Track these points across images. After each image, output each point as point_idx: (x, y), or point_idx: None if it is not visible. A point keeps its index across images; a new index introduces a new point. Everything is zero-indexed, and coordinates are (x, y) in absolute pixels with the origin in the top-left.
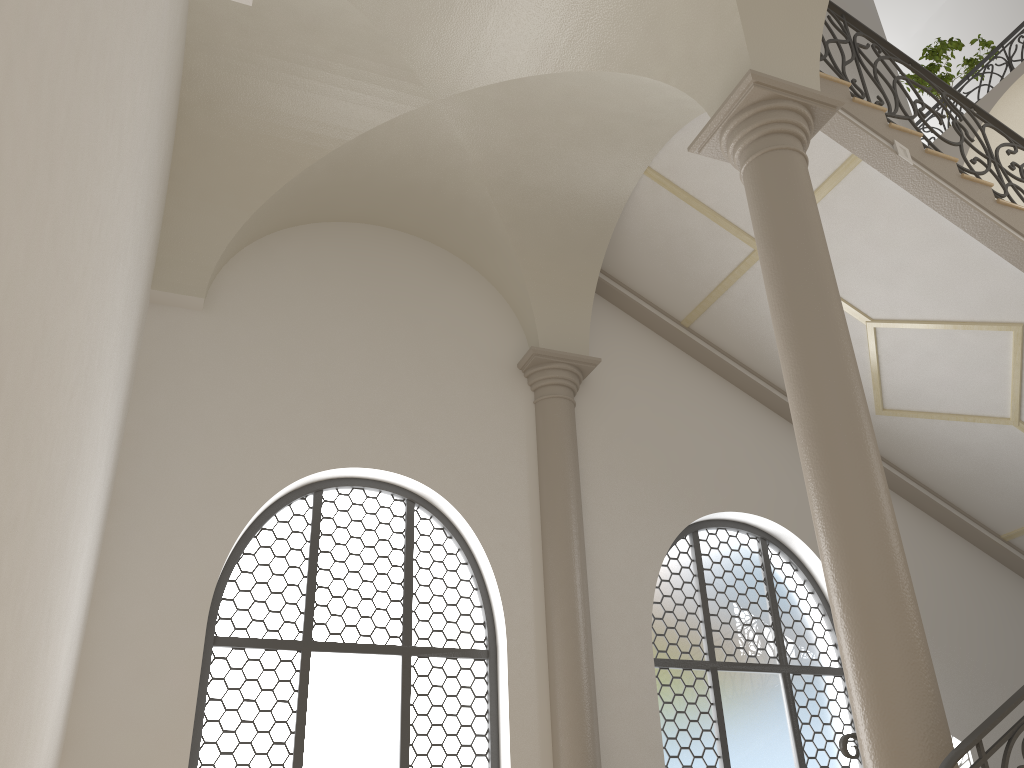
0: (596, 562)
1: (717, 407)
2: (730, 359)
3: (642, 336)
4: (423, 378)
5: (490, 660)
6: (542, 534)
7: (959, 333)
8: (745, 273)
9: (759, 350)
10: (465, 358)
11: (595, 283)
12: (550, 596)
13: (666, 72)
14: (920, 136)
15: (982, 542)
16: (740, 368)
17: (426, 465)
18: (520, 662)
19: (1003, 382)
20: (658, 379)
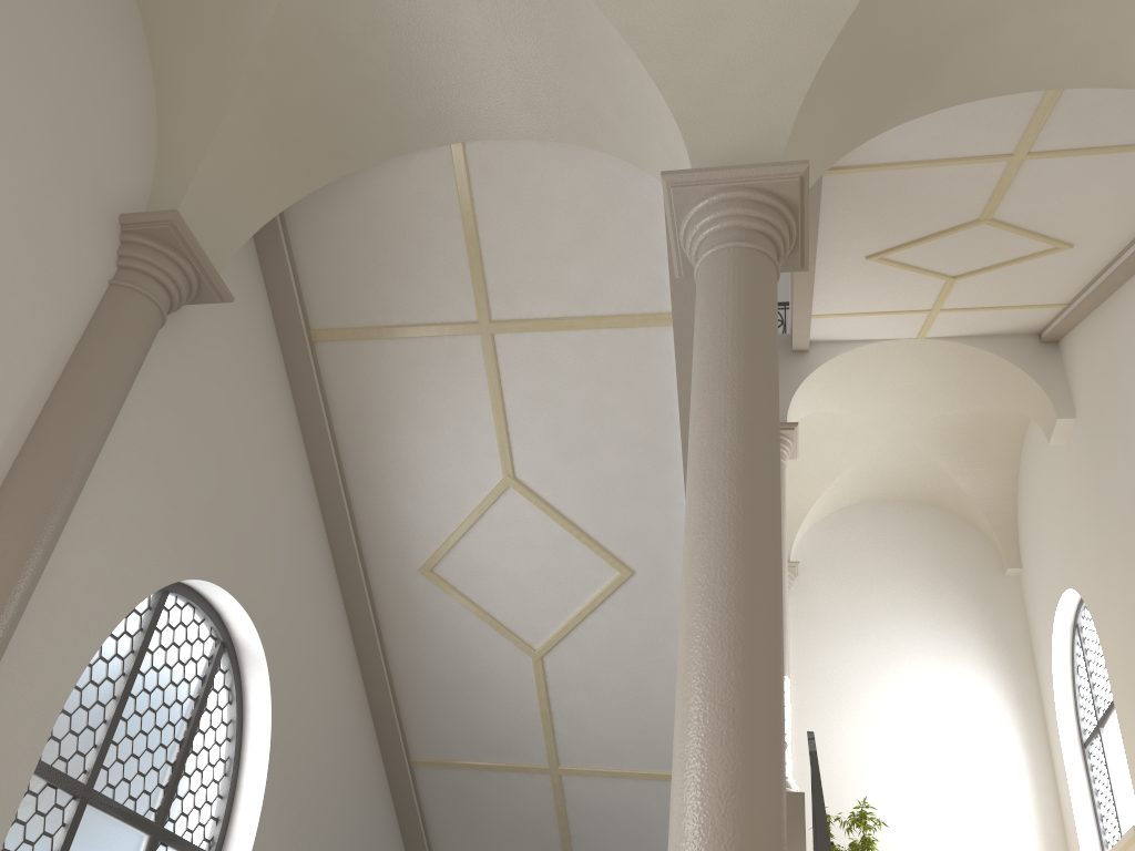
0: (52, 566)
1: (279, 455)
2: (325, 411)
3: (260, 310)
4: None
5: None
6: (10, 477)
7: (575, 544)
8: (441, 337)
9: (367, 425)
10: (65, 142)
11: (285, 207)
12: None
13: (668, 77)
14: None
15: (393, 757)
16: (327, 429)
17: None
18: None
19: (564, 613)
20: (247, 374)
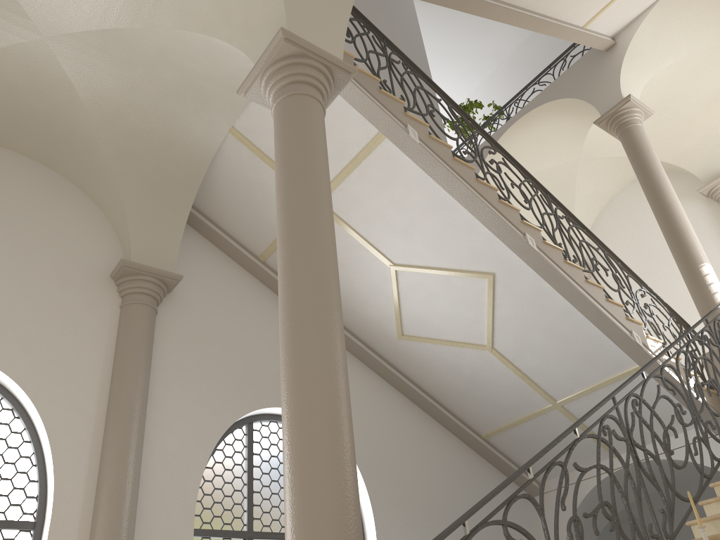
0: (154, 444)
1: None
2: None
3: (226, 265)
4: (15, 276)
5: (35, 531)
6: (106, 417)
7: (453, 278)
8: None
9: None
10: (61, 264)
11: (187, 216)
12: (103, 472)
13: (230, 35)
14: (427, 126)
15: (469, 440)
16: None
17: (1, 350)
18: (62, 532)
19: (482, 318)
20: (235, 299)
